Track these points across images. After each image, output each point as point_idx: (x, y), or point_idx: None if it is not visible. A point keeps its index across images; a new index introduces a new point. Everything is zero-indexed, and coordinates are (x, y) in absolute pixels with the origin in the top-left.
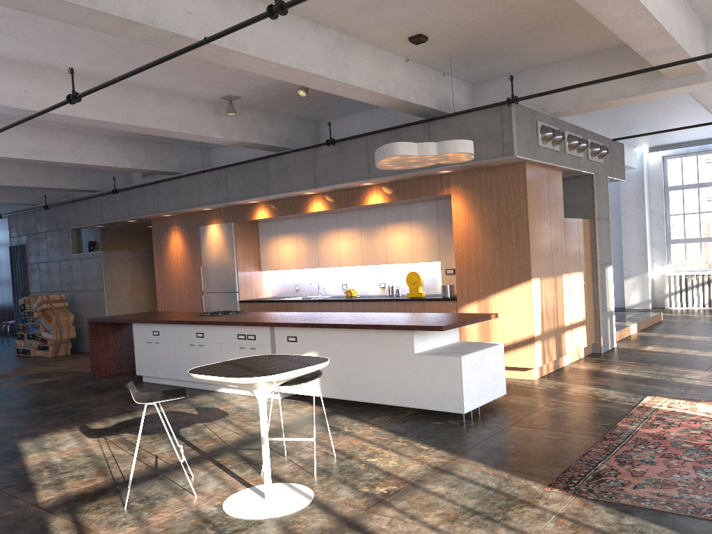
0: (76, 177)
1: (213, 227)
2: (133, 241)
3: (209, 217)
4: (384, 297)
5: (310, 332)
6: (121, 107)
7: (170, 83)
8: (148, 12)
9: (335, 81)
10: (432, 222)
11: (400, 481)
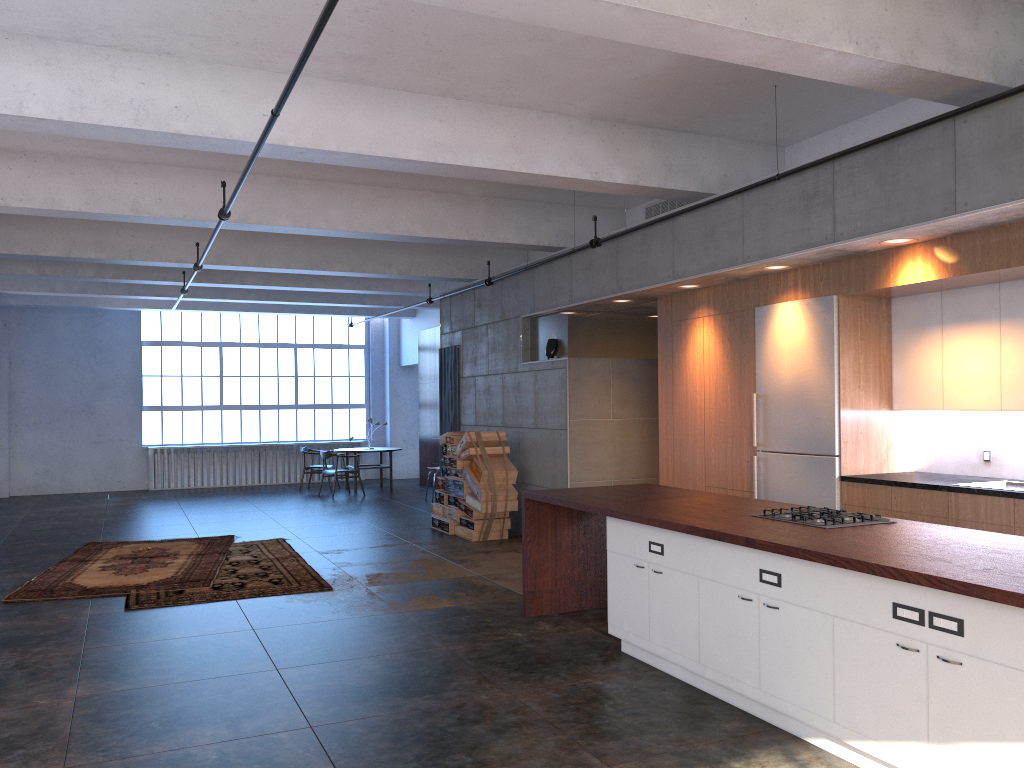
0: (534, 224)
1: (787, 308)
2: (622, 342)
3: (778, 288)
4: None
5: None
6: None
7: None
8: None
9: None
10: None
11: None
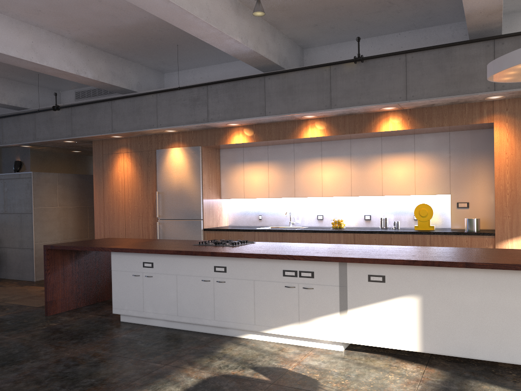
0: (6, 92)
1: (176, 151)
2: (62, 164)
3: (169, 141)
4: (389, 230)
5: (409, 270)
6: None
7: None
8: None
9: None
10: (443, 154)
11: None
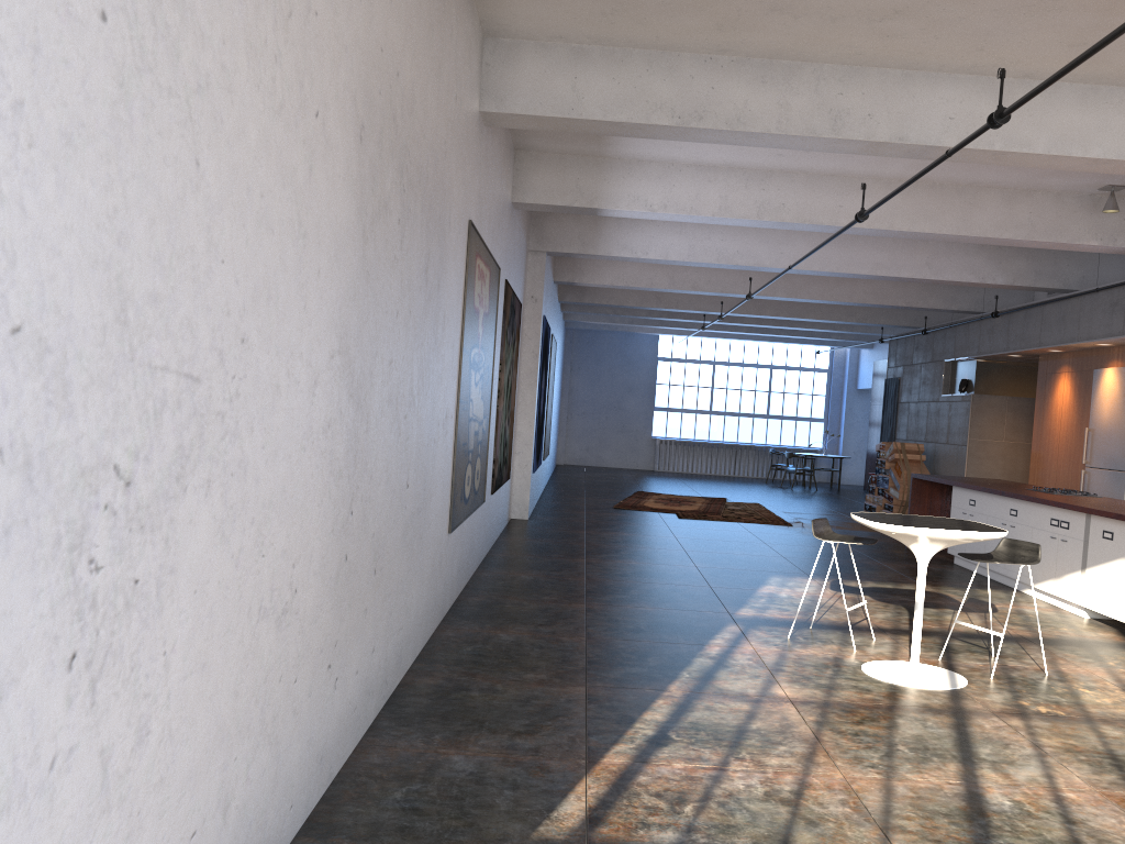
0: (957, 294)
1: (1109, 372)
2: (1019, 384)
3: (1108, 357)
4: None
5: None
6: (949, 214)
7: (1014, 179)
8: (897, 128)
9: None
10: None
11: (1079, 712)
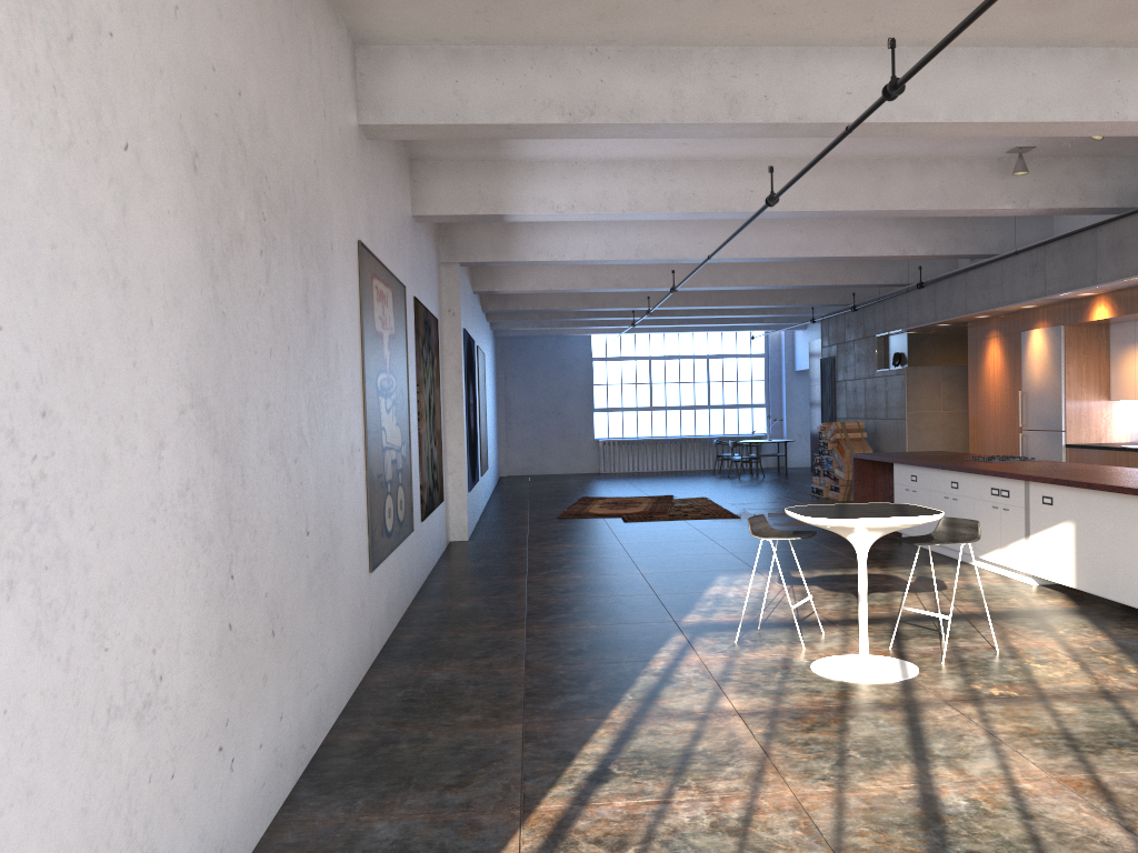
0: (882, 268)
1: (1036, 333)
2: (952, 353)
3: (1034, 319)
4: None
5: (1067, 492)
6: (862, 190)
7: (922, 149)
8: (796, 108)
9: (1098, 123)
10: None
11: (1031, 690)
